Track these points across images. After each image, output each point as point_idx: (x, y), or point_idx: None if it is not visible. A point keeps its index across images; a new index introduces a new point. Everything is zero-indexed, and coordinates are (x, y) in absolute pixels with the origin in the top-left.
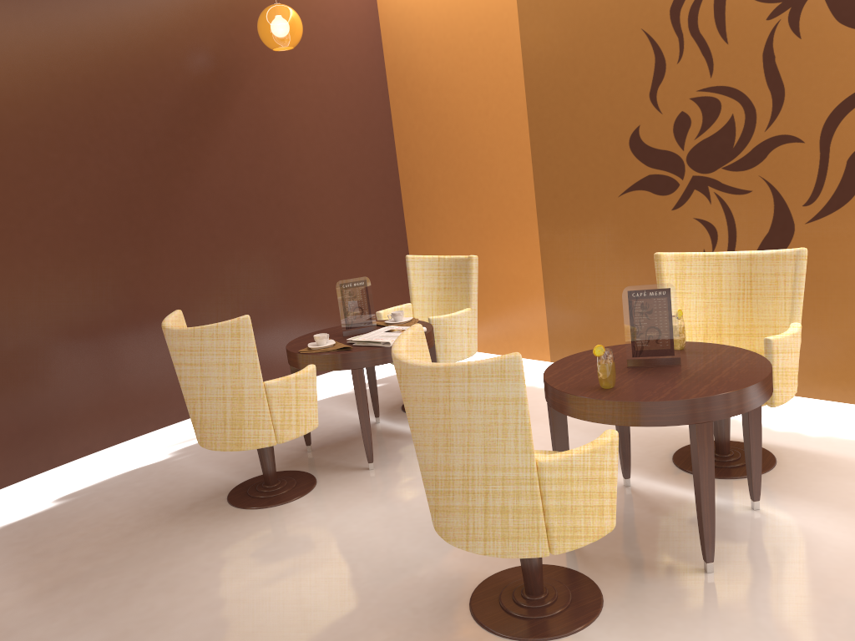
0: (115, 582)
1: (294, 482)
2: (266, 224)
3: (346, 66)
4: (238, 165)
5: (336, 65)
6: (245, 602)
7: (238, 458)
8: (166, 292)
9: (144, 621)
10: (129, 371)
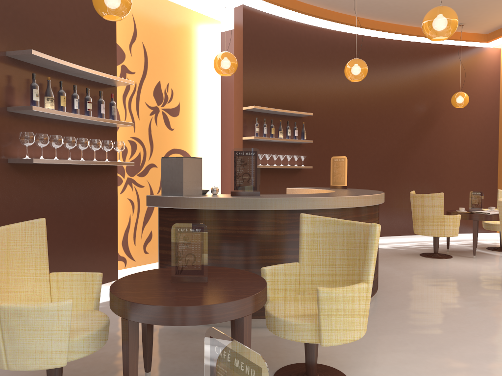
0: (390, 261)
1: (444, 255)
2: (438, 170)
3: (481, 113)
4: (431, 147)
5: (477, 112)
6: (434, 270)
7: (419, 248)
8: (398, 189)
9: (403, 268)
10: (382, 213)
